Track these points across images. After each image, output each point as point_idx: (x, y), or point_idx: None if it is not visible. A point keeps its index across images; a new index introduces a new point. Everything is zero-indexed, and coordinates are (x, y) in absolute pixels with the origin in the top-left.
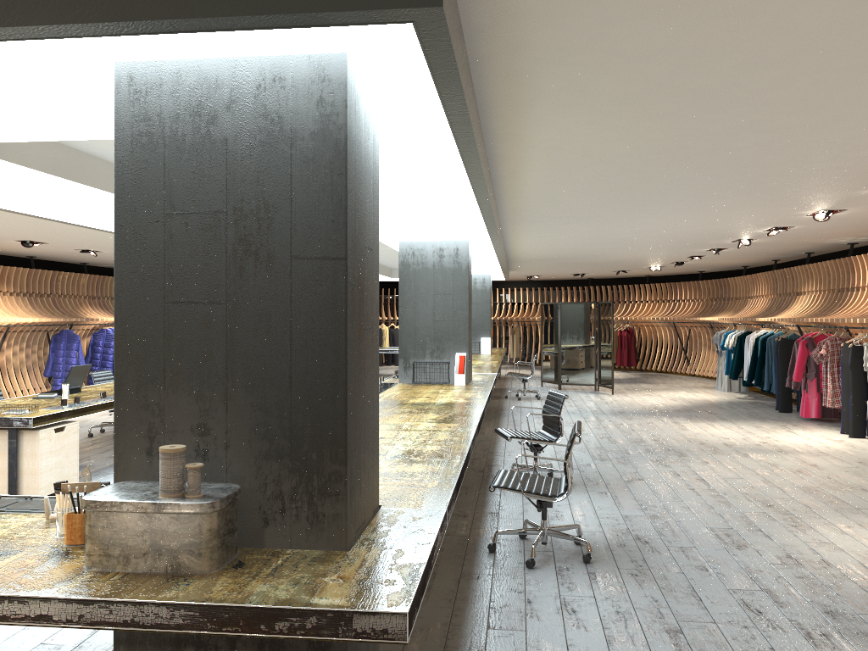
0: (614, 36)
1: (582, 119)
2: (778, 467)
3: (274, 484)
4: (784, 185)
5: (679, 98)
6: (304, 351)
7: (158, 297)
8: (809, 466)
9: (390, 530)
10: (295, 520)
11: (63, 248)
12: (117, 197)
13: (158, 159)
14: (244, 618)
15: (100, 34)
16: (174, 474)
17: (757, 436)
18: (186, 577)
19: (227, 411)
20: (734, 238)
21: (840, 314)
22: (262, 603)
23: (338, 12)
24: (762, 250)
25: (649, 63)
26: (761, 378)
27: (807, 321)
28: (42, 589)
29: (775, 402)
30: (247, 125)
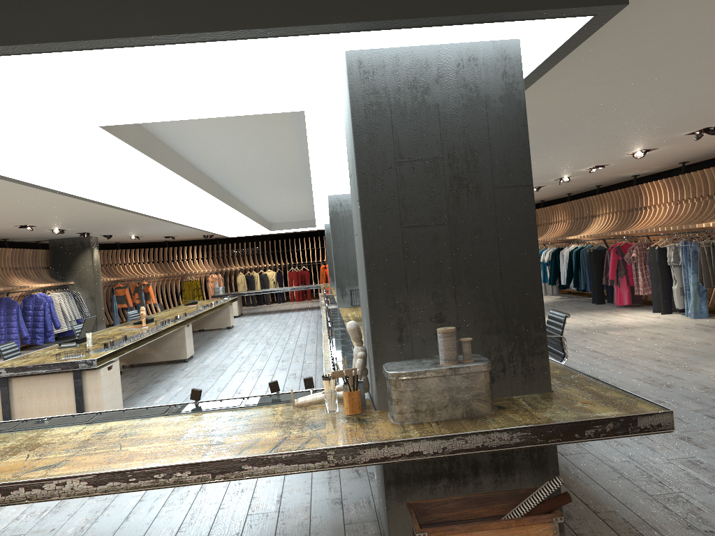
0: (648, 23)
1: (559, 86)
2: (636, 337)
3: (495, 351)
4: (638, 131)
5: (639, 67)
6: (509, 253)
7: (396, 224)
8: (656, 334)
9: (553, 379)
10: (513, 375)
11: (5, 225)
12: (357, 151)
13: (387, 122)
14: (562, 431)
15: (369, 29)
16: (453, 347)
17: (599, 320)
18: (482, 417)
19: (456, 302)
20: (559, 177)
21: (636, 227)
22: (568, 421)
23: (557, 9)
24: (568, 186)
25: (648, 43)
26: (578, 281)
27: (613, 235)
28: (399, 436)
29: (585, 298)
30: (452, 94)
